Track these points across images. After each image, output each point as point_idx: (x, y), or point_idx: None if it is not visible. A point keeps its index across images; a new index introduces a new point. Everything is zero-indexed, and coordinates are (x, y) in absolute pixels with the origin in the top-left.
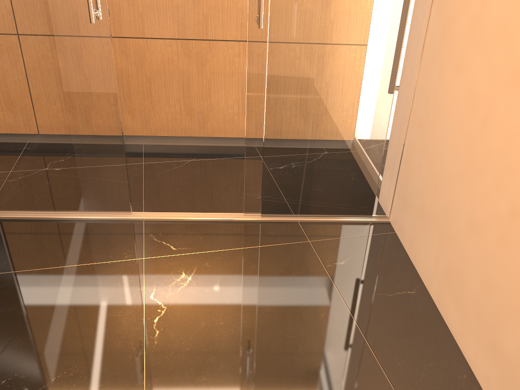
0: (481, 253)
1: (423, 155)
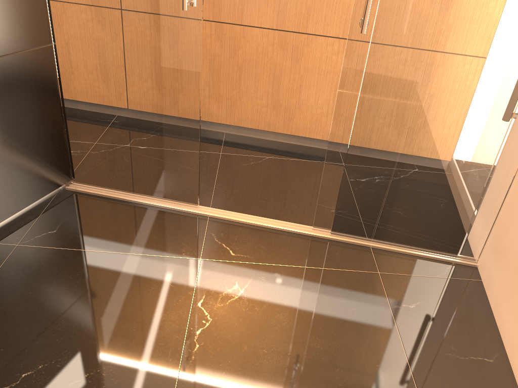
0: None
1: None
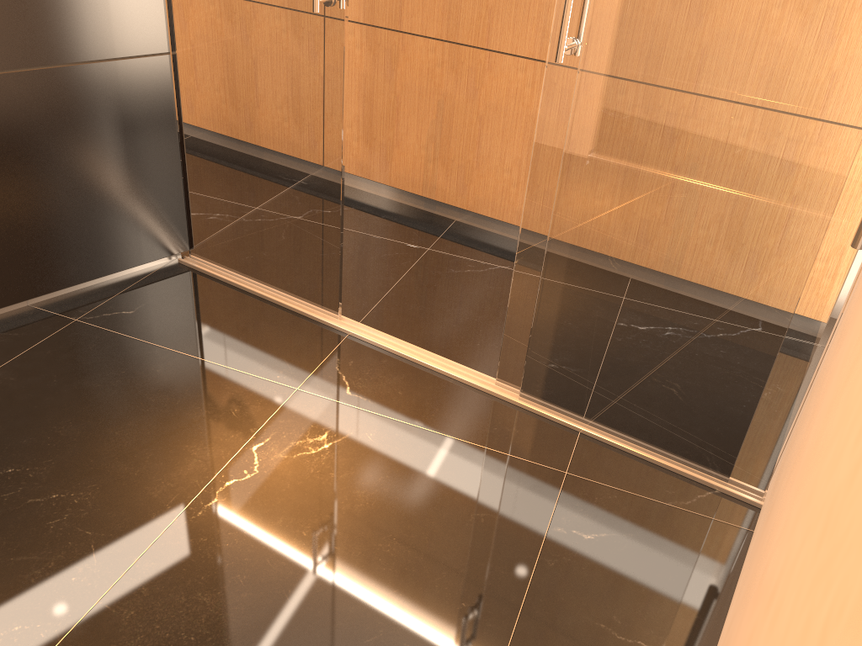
0: None
1: (817, 397)
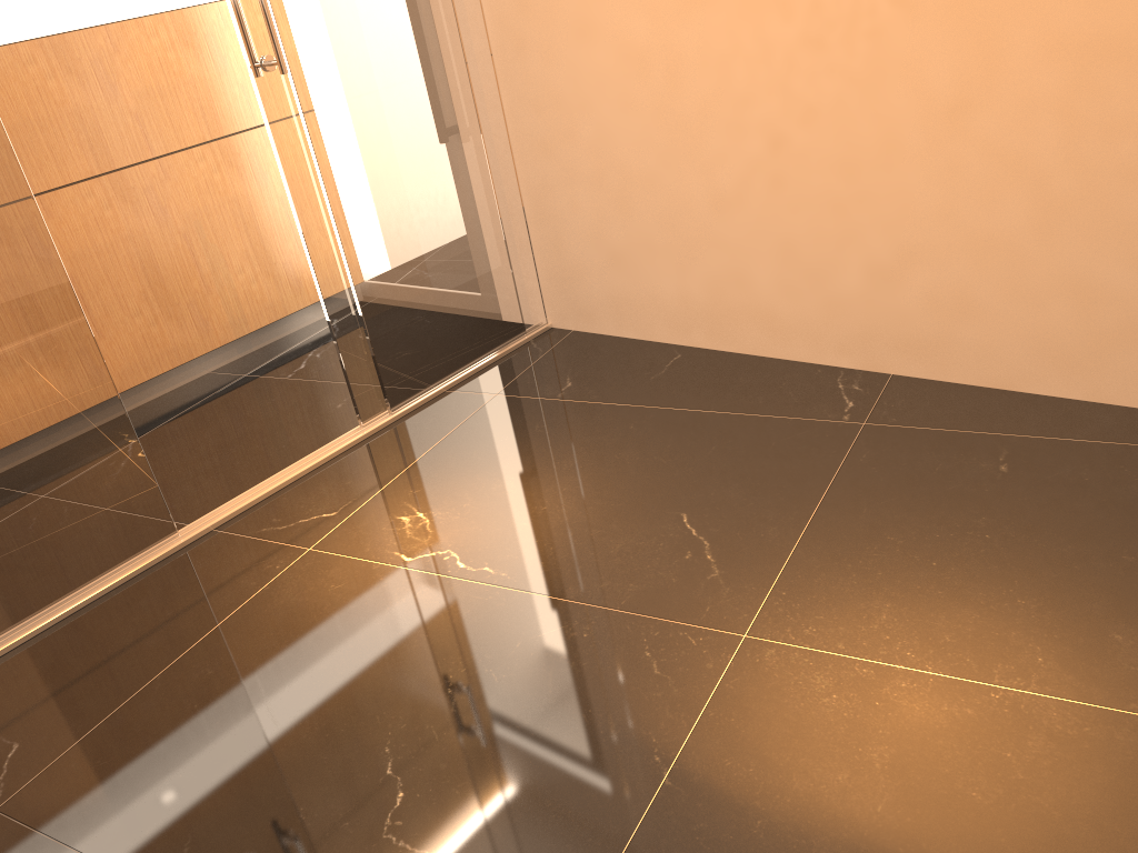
0: (753, 223)
1: (575, 184)
